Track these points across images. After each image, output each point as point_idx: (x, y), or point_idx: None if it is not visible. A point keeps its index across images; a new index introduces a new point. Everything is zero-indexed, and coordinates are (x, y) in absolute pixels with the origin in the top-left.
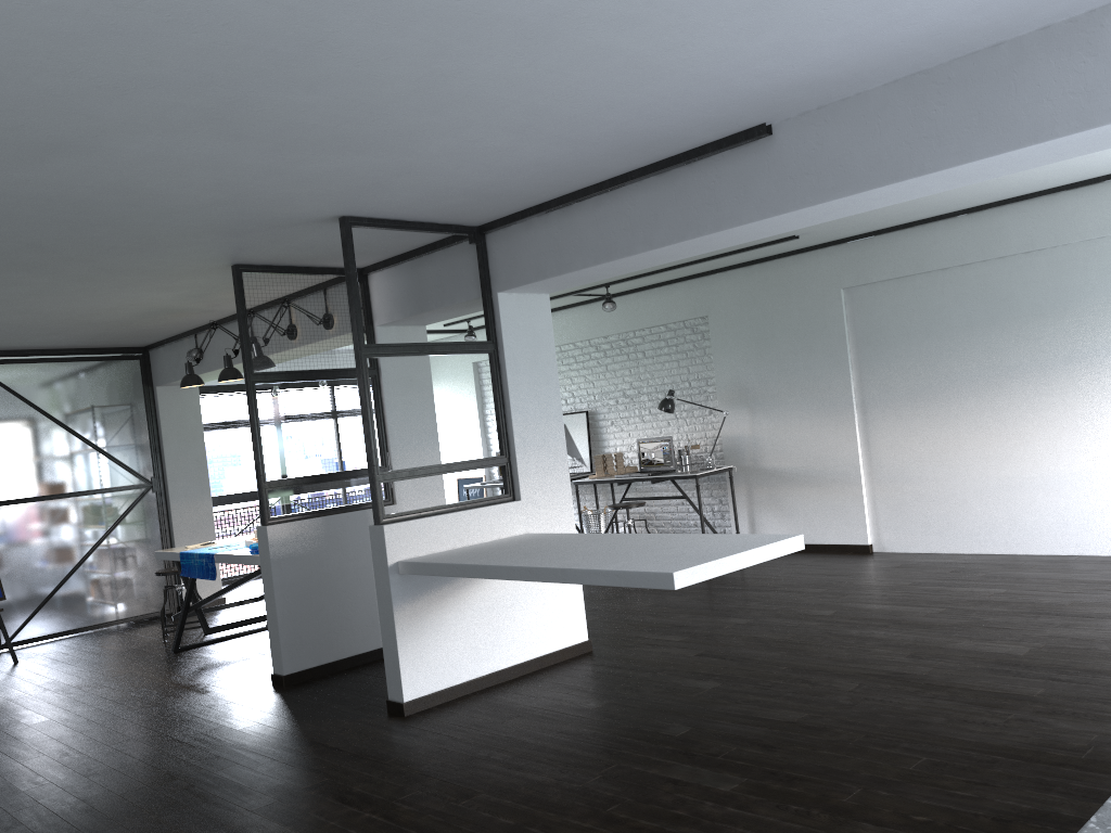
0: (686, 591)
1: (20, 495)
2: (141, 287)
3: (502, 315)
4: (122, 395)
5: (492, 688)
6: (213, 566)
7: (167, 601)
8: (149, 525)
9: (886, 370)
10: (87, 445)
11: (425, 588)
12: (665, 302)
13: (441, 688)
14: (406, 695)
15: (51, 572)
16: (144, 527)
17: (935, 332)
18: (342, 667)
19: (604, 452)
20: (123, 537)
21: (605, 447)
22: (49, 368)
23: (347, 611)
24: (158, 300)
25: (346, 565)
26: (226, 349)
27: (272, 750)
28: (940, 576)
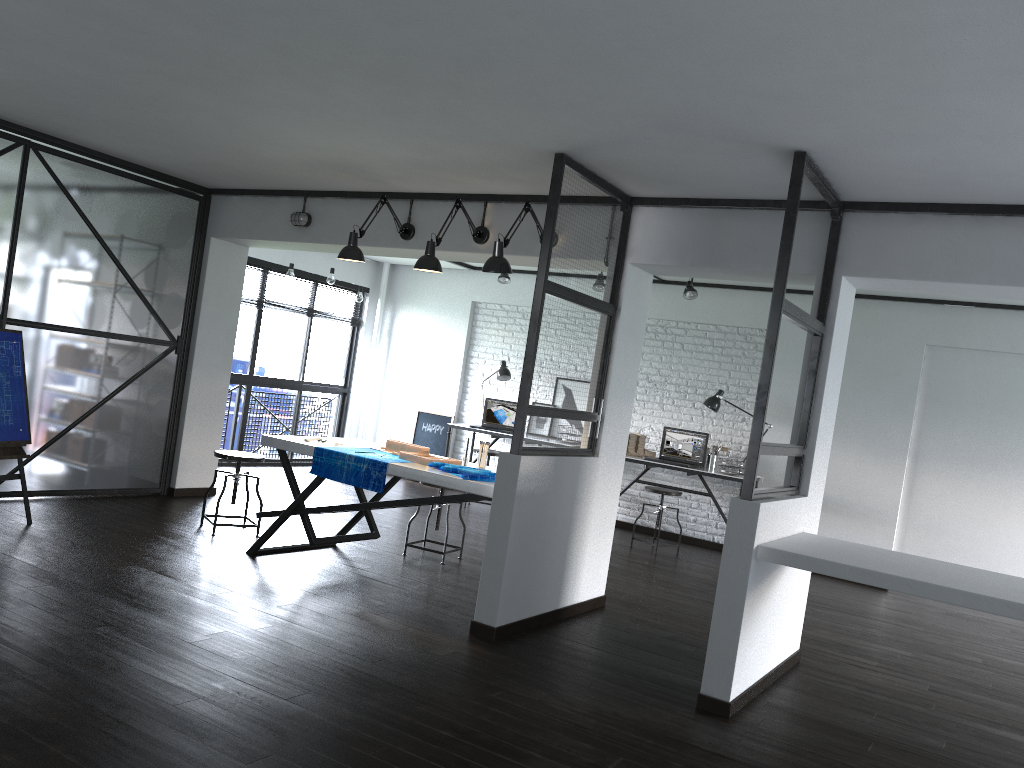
0: None
1: (45, 319)
2: (408, 139)
3: (839, 300)
4: (173, 235)
5: (769, 693)
6: (380, 476)
7: (159, 479)
8: (162, 389)
9: (950, 429)
10: (126, 281)
11: (760, 578)
12: (725, 304)
13: (744, 688)
14: (731, 694)
15: (54, 418)
16: (158, 390)
17: (1011, 409)
18: (532, 626)
19: None
20: (135, 396)
21: None
22: (111, 180)
23: (547, 564)
24: (376, 156)
25: (557, 514)
26: (355, 226)
27: (635, 742)
28: (1008, 635)
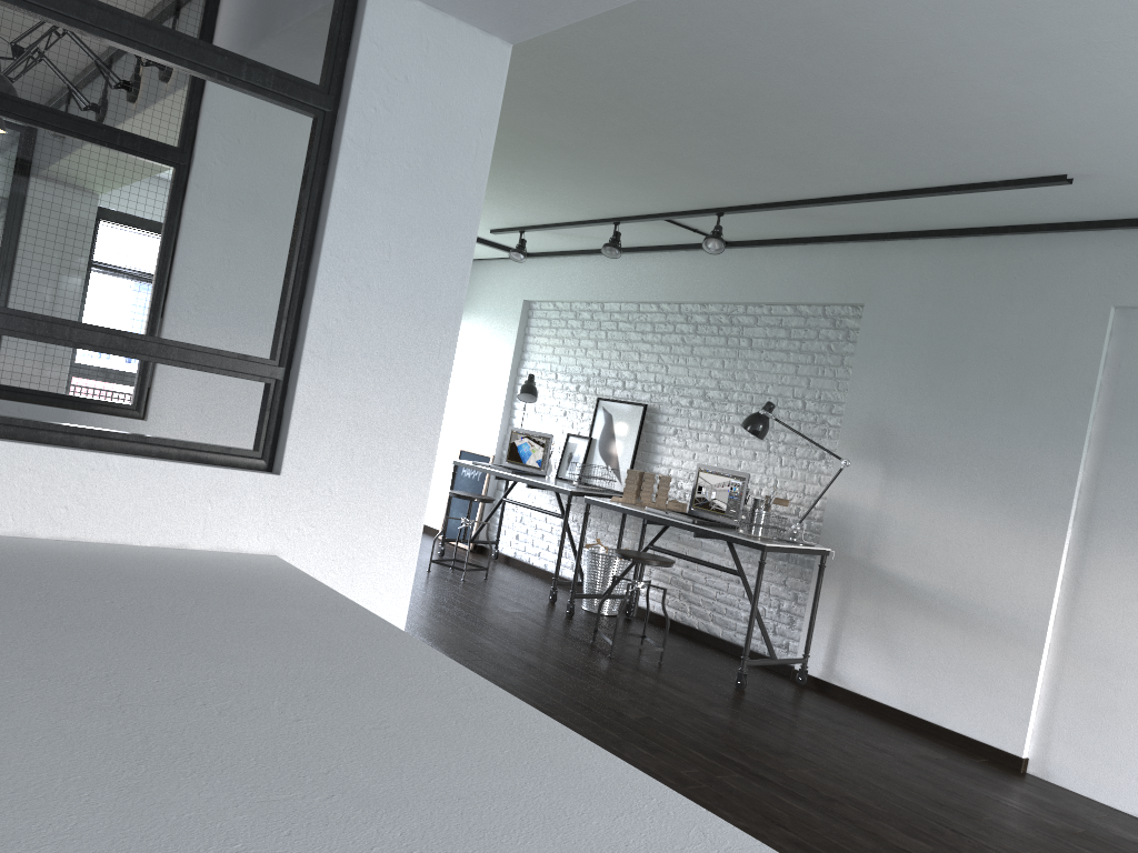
0: (668, 745)
1: None
2: None
3: (369, 35)
4: None
5: None
6: None
7: None
8: None
9: None
10: None
11: None
12: (805, 269)
13: None
14: None
15: None
16: None
17: None
18: None
19: (652, 471)
20: None
21: (656, 464)
22: None
23: None
24: None
25: None
26: None
27: None
28: None
